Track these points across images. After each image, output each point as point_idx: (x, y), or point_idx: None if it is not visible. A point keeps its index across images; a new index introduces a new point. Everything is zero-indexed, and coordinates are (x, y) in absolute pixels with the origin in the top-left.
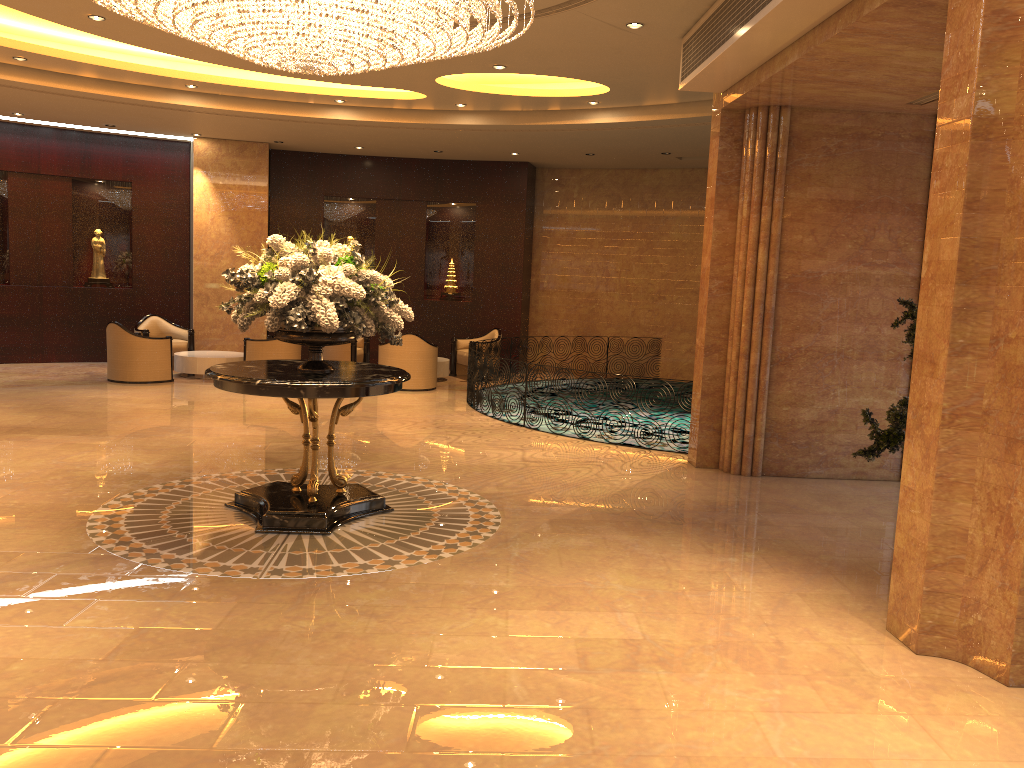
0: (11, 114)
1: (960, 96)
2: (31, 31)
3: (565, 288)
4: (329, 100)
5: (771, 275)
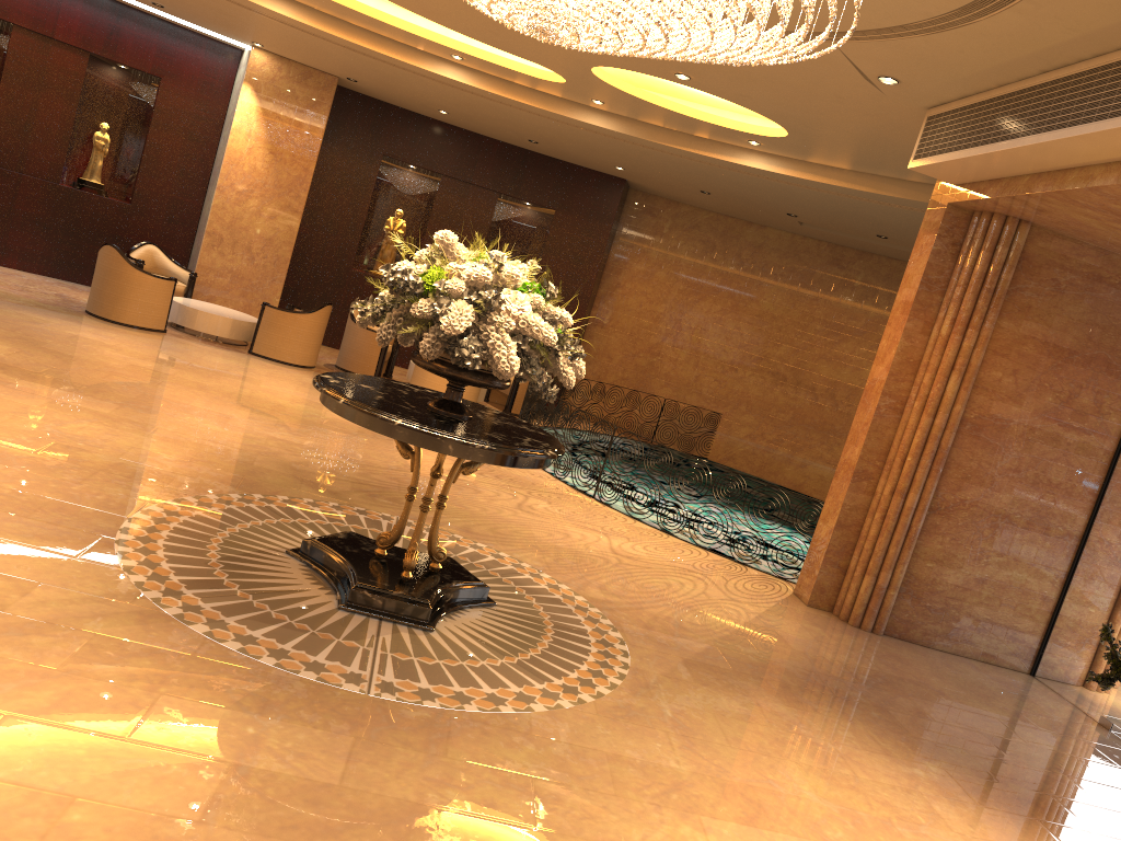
0: None
1: None
2: None
3: (627, 331)
4: (444, 52)
5: (957, 410)
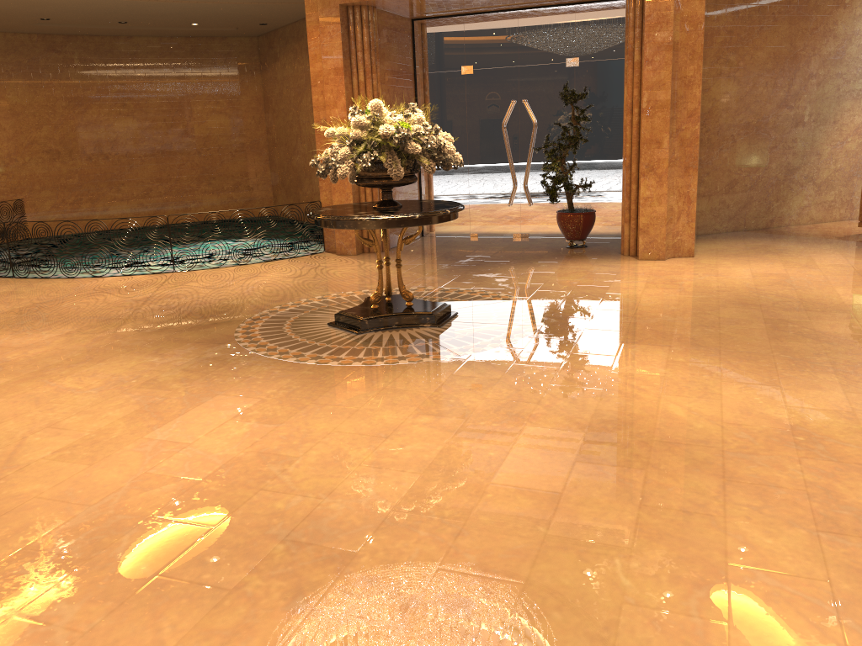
0: None
1: (662, 31)
2: None
3: None
4: None
5: None
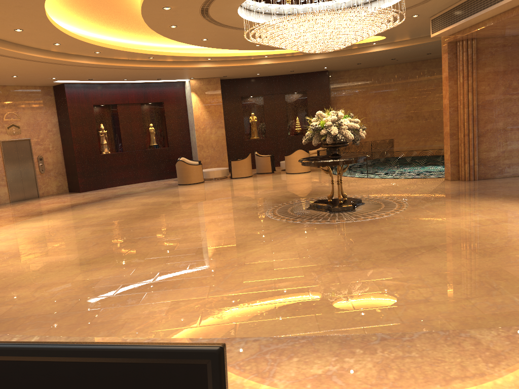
0: (121, 80)
1: None
2: (152, 46)
3: None
4: (261, 56)
5: (474, 103)
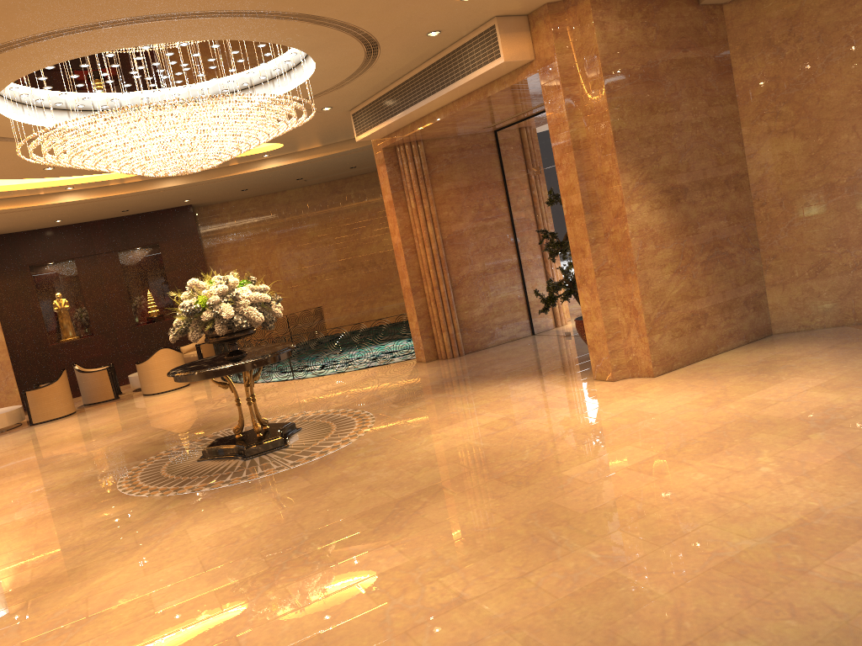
0: None
1: (561, 133)
2: None
3: None
4: (60, 189)
5: (438, 238)
